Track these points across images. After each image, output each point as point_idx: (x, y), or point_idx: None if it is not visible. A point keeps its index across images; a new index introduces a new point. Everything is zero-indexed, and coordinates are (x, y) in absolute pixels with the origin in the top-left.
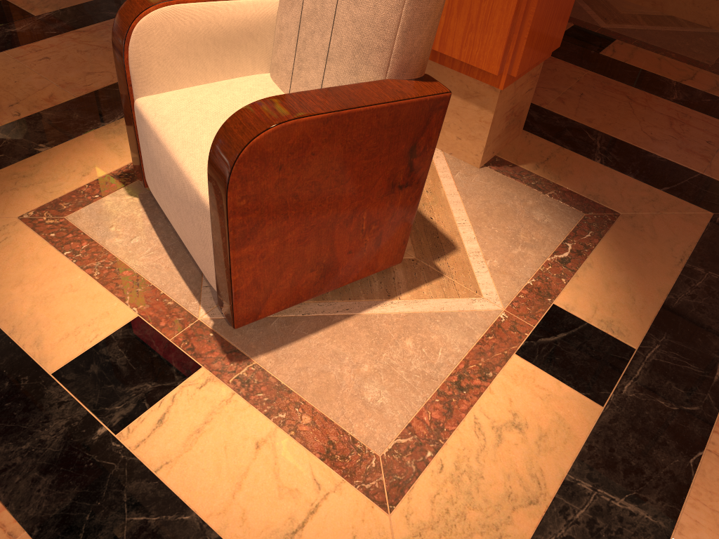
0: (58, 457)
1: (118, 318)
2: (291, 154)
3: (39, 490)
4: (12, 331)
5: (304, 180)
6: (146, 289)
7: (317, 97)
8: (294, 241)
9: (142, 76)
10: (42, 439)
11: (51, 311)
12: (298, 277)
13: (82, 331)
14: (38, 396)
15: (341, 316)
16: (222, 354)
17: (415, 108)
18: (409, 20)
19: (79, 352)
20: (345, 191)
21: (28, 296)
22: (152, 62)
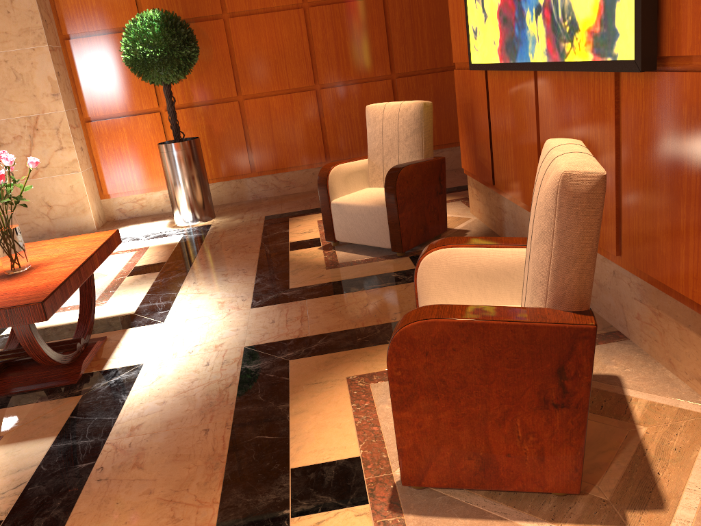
0: (256, 514)
1: (348, 452)
2: (434, 345)
3: (235, 525)
4: (292, 437)
5: (449, 370)
6: (377, 442)
7: (468, 309)
8: (447, 422)
9: (423, 293)
10: (257, 500)
11: (318, 434)
12: (456, 459)
13: (323, 452)
14: (275, 476)
15: (495, 516)
16: (387, 502)
17: (553, 332)
18: (556, 261)
19: (312, 463)
20: (492, 391)
21: (315, 421)
22: (430, 284)
